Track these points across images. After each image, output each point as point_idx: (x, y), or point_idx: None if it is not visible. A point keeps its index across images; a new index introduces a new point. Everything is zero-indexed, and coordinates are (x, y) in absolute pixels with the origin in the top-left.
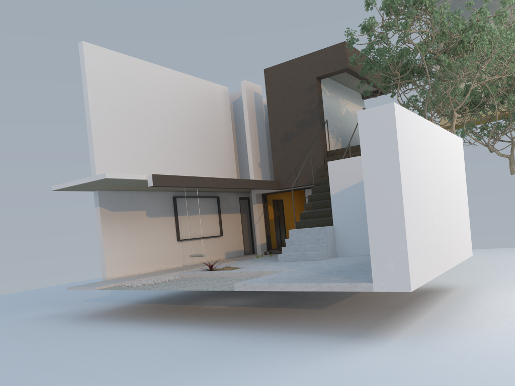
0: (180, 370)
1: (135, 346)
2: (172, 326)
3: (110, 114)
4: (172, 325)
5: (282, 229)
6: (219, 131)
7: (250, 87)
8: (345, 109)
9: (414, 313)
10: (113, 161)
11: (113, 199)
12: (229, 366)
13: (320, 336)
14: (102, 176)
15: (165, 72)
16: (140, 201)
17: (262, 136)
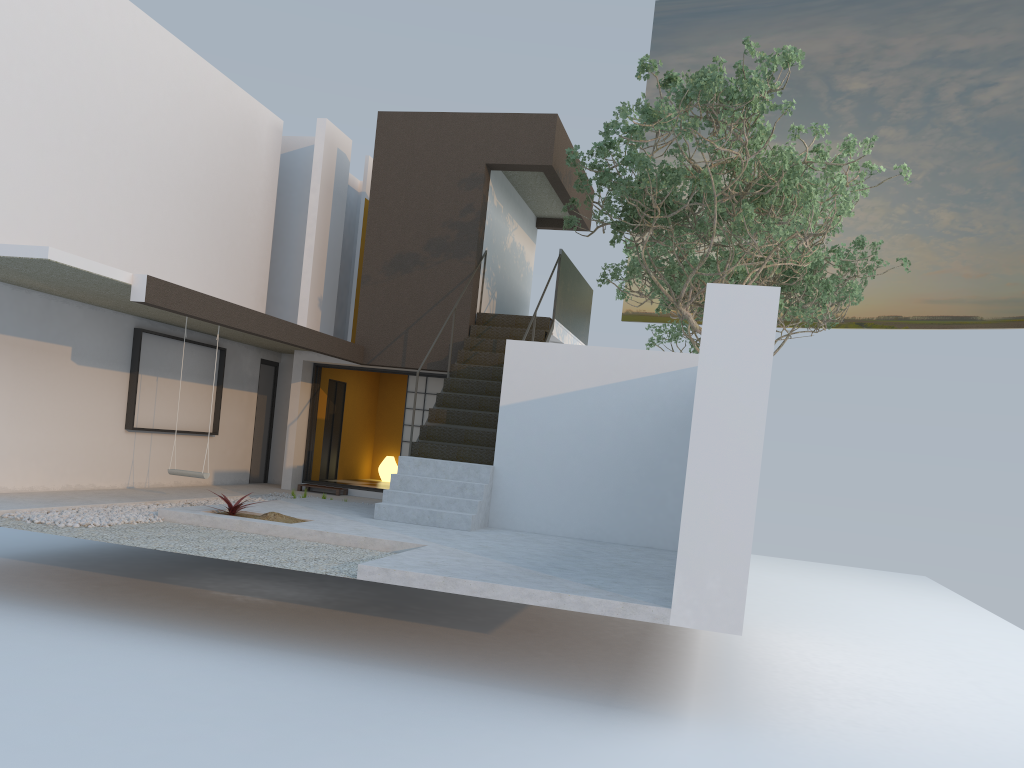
0: (299, 754)
1: (121, 679)
2: (173, 635)
3: (37, 101)
4: (173, 634)
5: (335, 444)
6: (250, 210)
7: (333, 136)
8: (512, 239)
9: (673, 664)
10: (23, 214)
11: (5, 304)
12: (407, 752)
13: (542, 698)
14: (36, 251)
15: (170, 46)
16: (63, 323)
17: (335, 244)
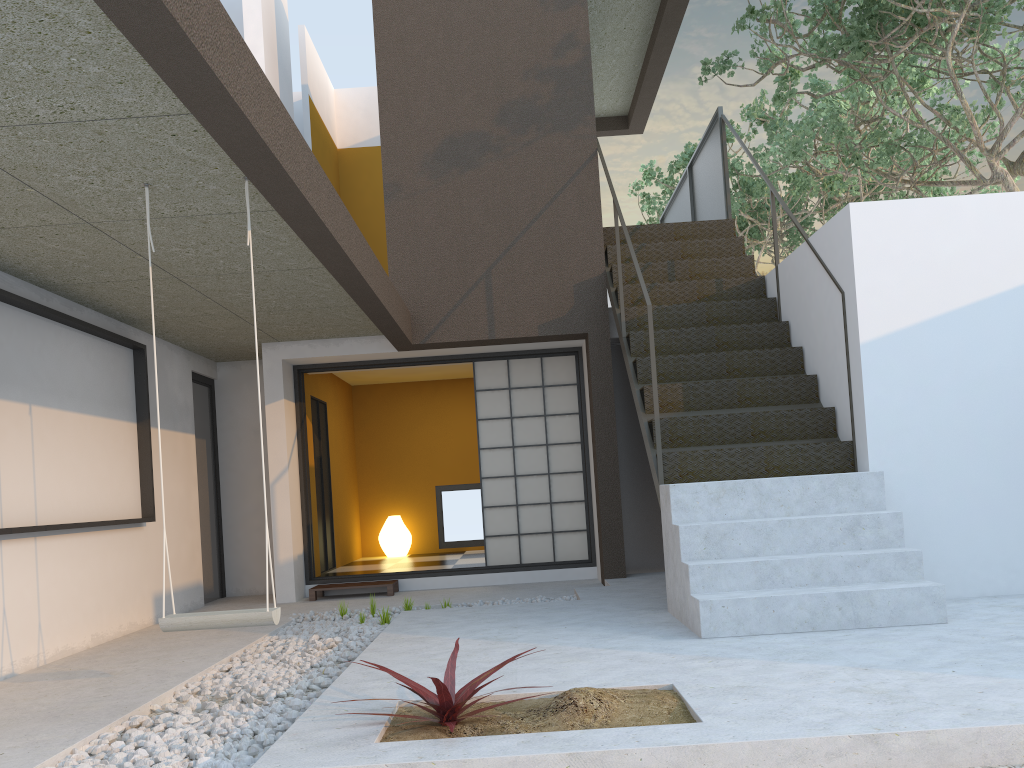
0: None
1: None
2: None
3: None
4: None
5: (327, 509)
6: None
7: None
8: None
9: None
10: None
11: None
12: None
13: None
14: None
15: None
16: None
17: None
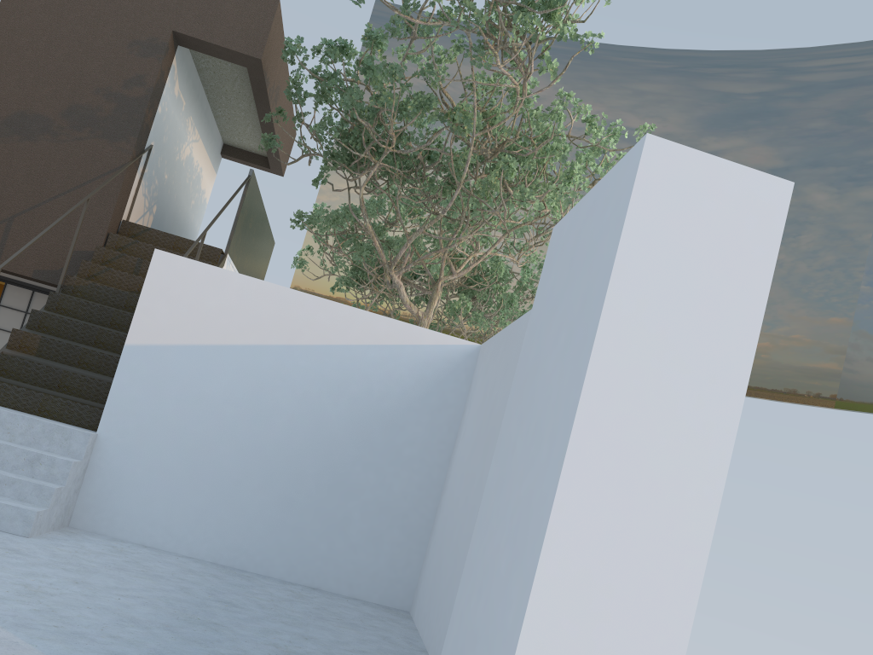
0: None
1: None
2: None
3: None
4: None
5: None
6: None
7: None
8: (189, 151)
9: None
10: None
11: None
12: None
13: None
14: None
15: None
16: None
17: None
